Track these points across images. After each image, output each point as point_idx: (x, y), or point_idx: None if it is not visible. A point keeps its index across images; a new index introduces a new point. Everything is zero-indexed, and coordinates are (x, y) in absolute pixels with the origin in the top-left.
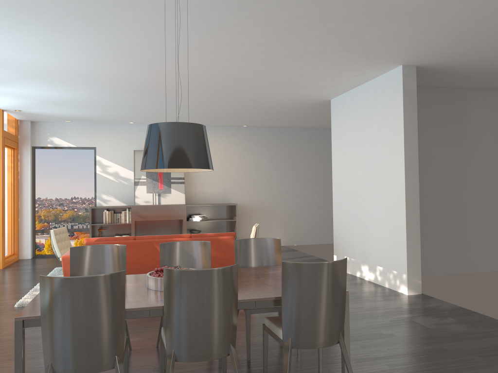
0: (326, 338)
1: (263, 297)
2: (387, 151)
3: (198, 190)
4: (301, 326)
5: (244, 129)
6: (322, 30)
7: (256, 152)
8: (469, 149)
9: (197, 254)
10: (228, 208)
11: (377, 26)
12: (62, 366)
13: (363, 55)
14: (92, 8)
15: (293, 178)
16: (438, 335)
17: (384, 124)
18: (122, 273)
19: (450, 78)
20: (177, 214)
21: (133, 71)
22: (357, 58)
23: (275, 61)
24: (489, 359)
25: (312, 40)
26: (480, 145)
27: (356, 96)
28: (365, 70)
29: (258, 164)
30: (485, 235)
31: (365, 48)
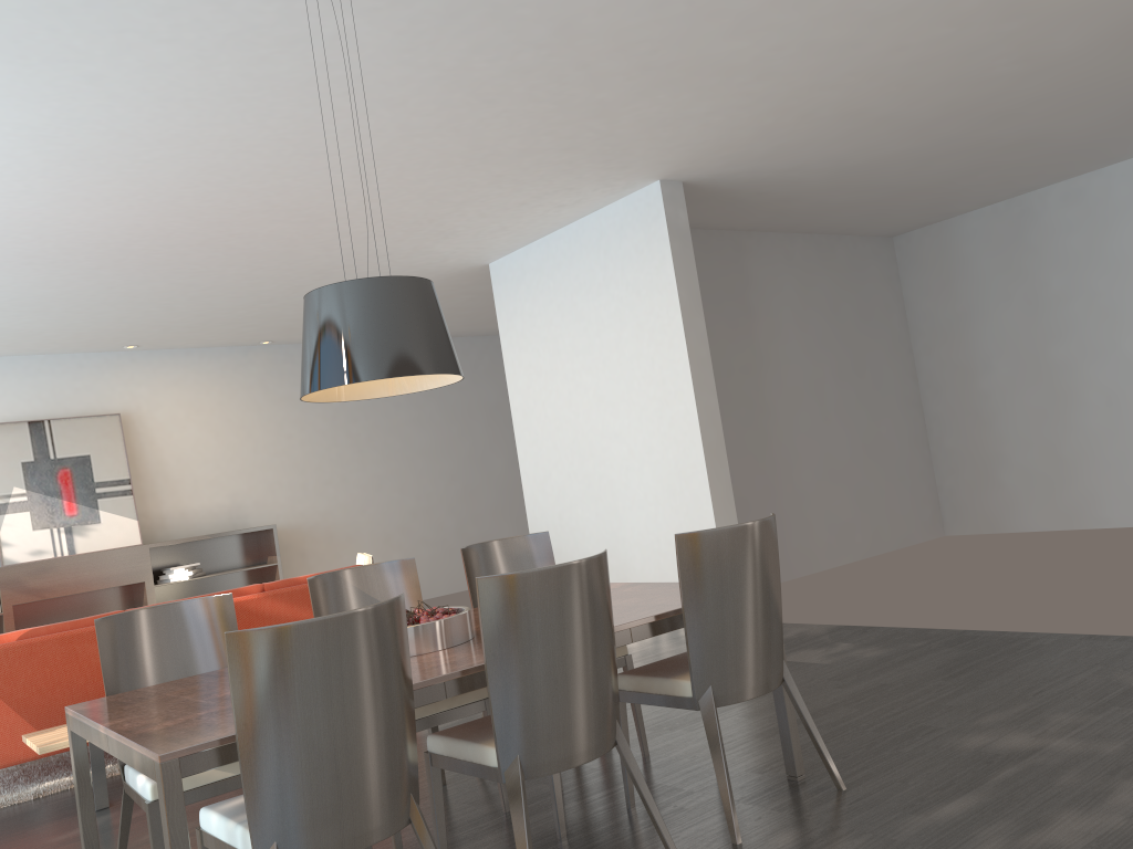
0: (770, 673)
1: (644, 617)
2: (646, 352)
3: (166, 506)
4: (729, 657)
5: (263, 352)
6: (553, 103)
7: (298, 402)
8: (763, 343)
9: (386, 593)
10: (249, 540)
11: (654, 97)
12: (309, 841)
13: (601, 159)
14: (68, 32)
15: (388, 452)
16: (851, 669)
17: (632, 299)
18: (402, 600)
19: (727, 207)
20: (129, 571)
21: (69, 203)
22: (587, 164)
23: (422, 174)
24: (963, 679)
25: (523, 124)
26: (779, 334)
27: (555, 250)
28: (588, 193)
29: (306, 430)
30: (810, 502)
31: (612, 144)
